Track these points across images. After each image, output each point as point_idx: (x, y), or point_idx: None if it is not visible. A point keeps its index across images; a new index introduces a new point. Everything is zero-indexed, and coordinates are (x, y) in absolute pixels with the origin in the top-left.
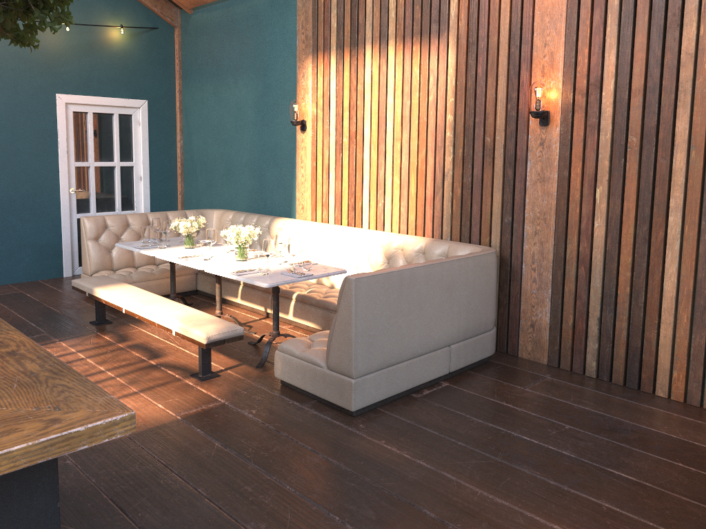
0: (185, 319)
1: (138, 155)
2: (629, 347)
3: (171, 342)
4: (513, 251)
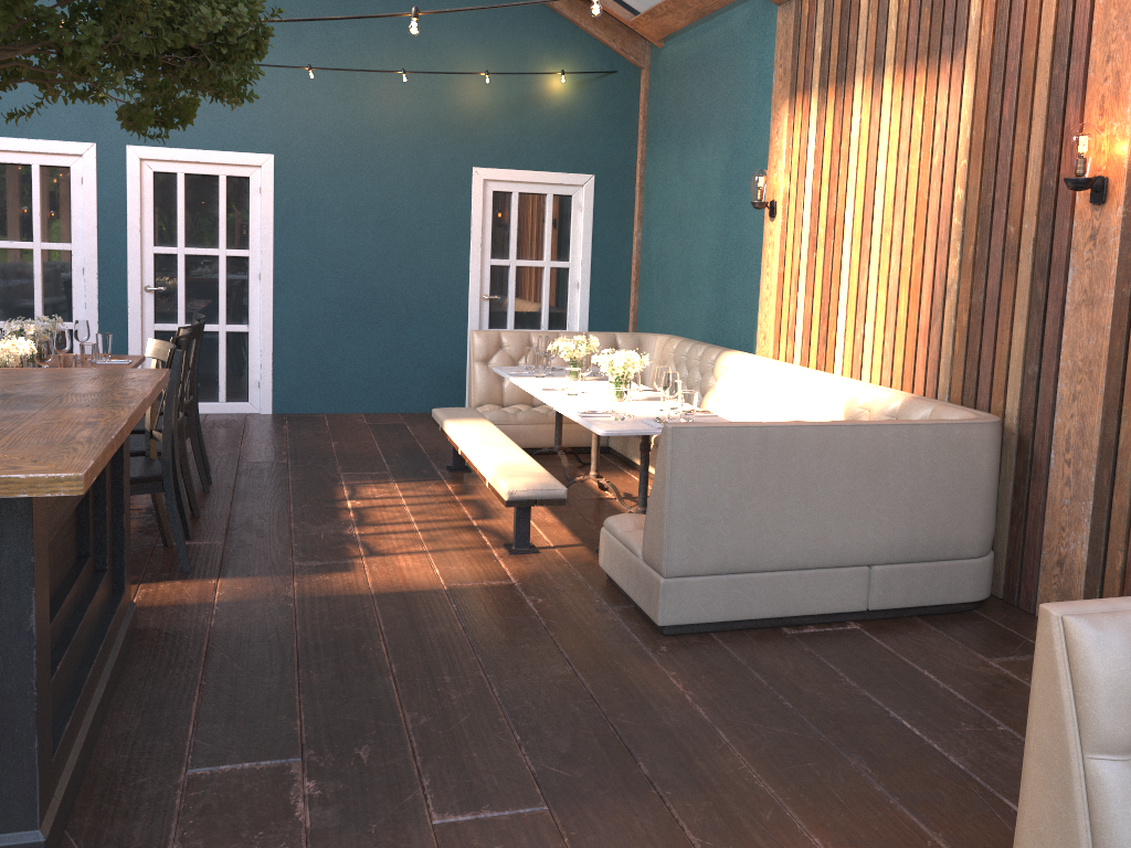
0: (503, 468)
1: (577, 252)
2: None
3: None
4: (1037, 426)
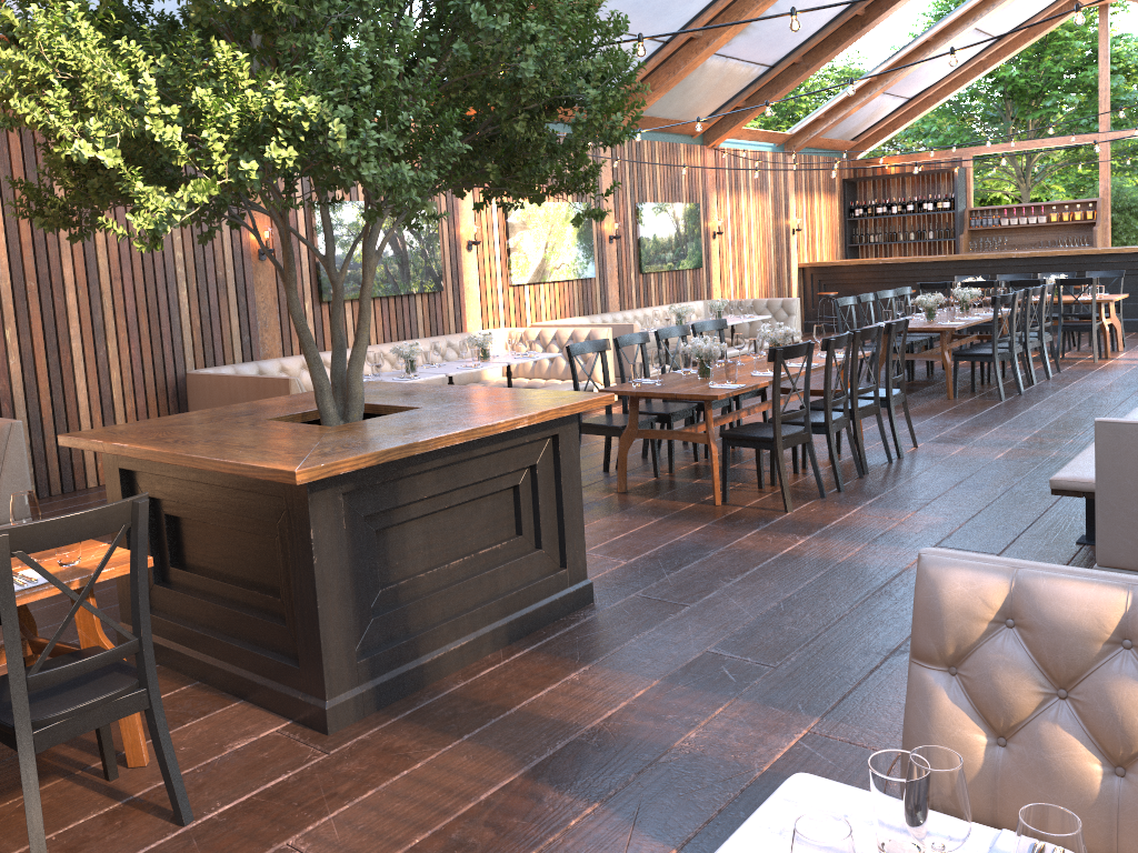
0: None
1: None
2: (61, 459)
3: None
4: None
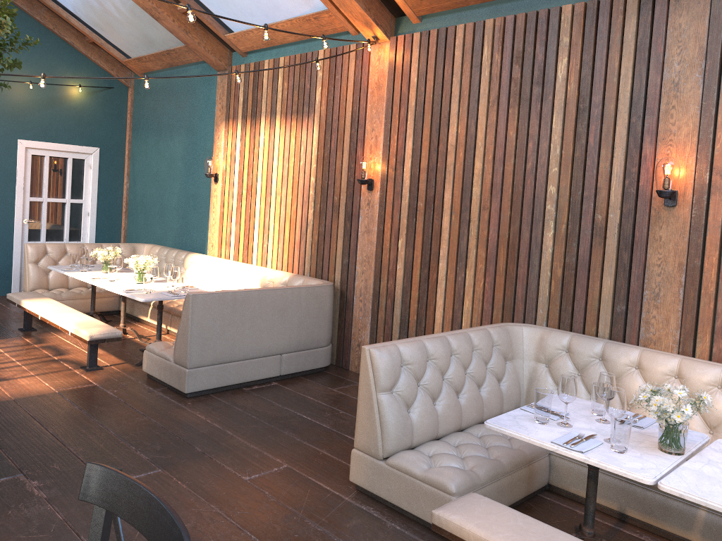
0: (80, 323)
1: (88, 194)
2: None
3: (77, 346)
4: (348, 285)
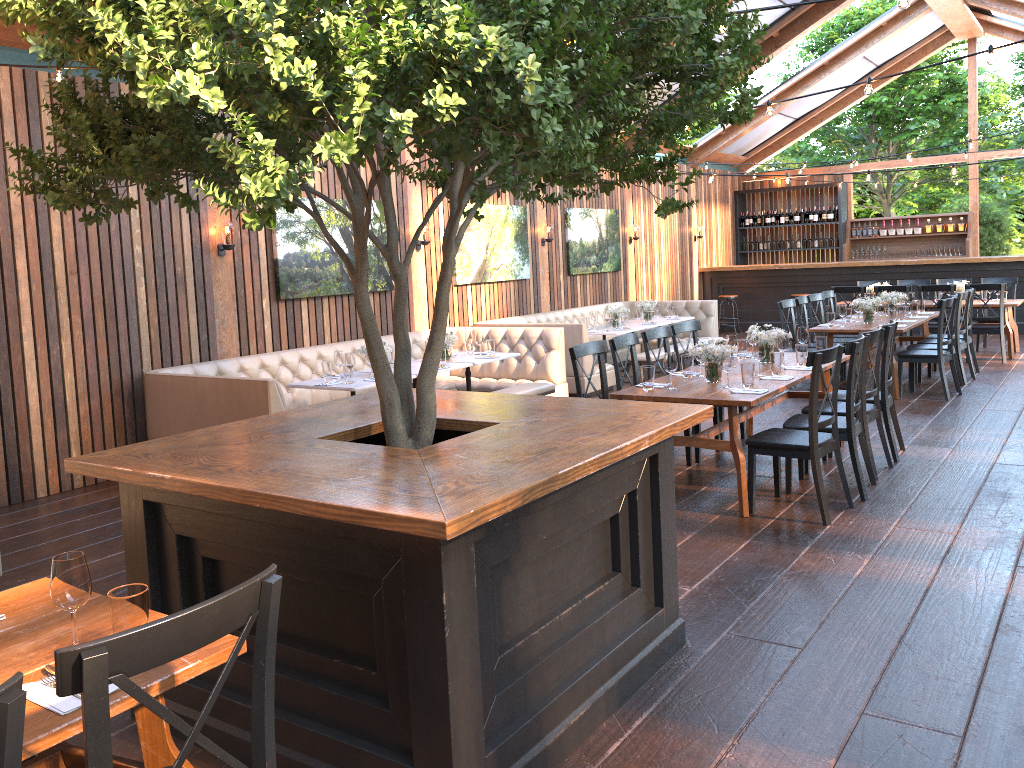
0: None
1: None
2: (9, 467)
3: None
4: None
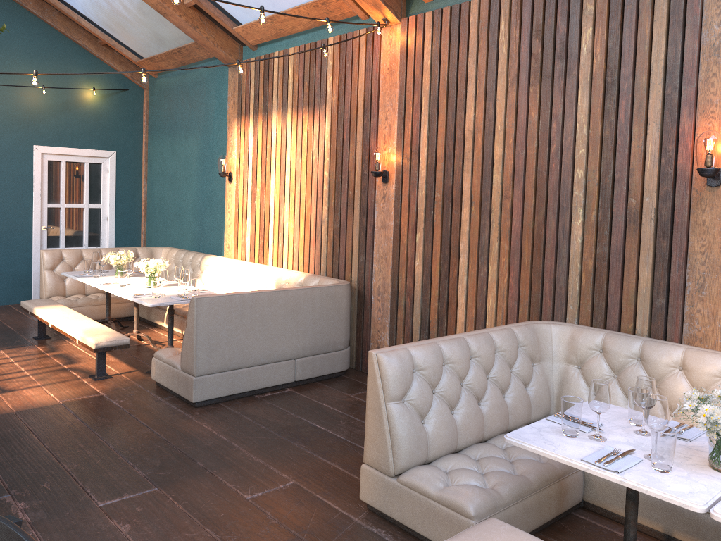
0: (87, 331)
1: (106, 198)
2: None
3: (90, 353)
4: (365, 284)
